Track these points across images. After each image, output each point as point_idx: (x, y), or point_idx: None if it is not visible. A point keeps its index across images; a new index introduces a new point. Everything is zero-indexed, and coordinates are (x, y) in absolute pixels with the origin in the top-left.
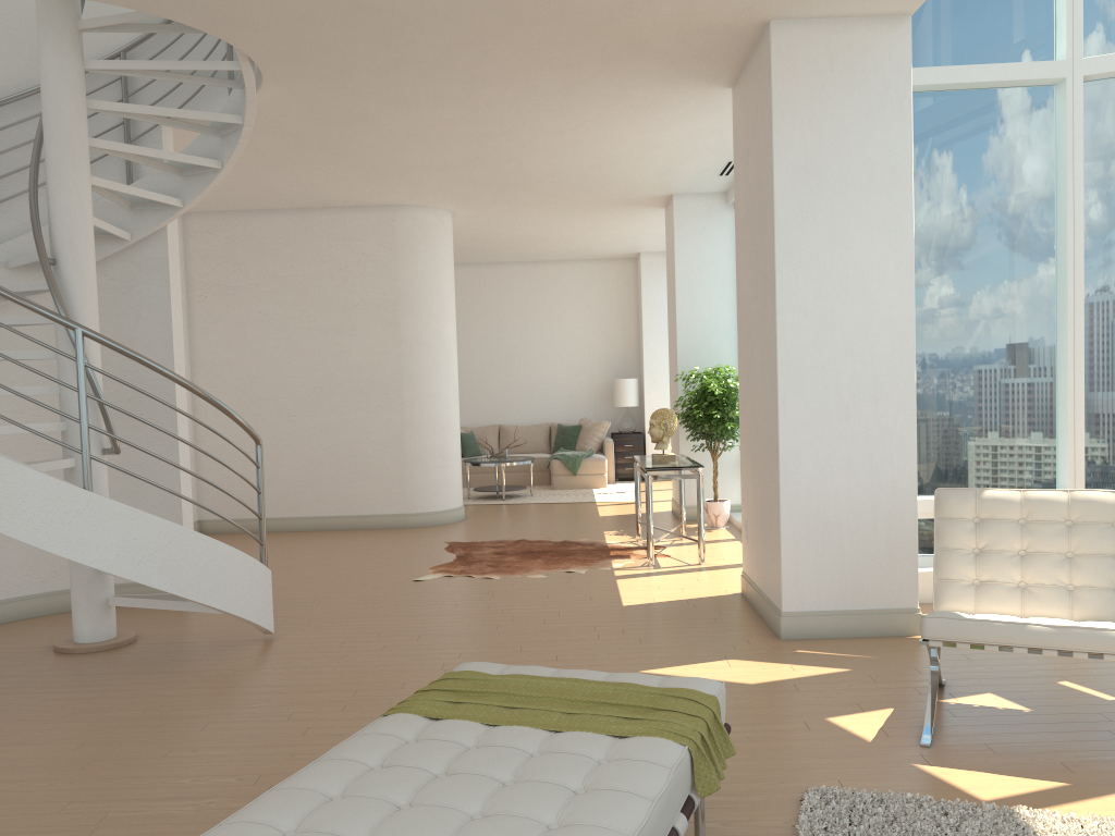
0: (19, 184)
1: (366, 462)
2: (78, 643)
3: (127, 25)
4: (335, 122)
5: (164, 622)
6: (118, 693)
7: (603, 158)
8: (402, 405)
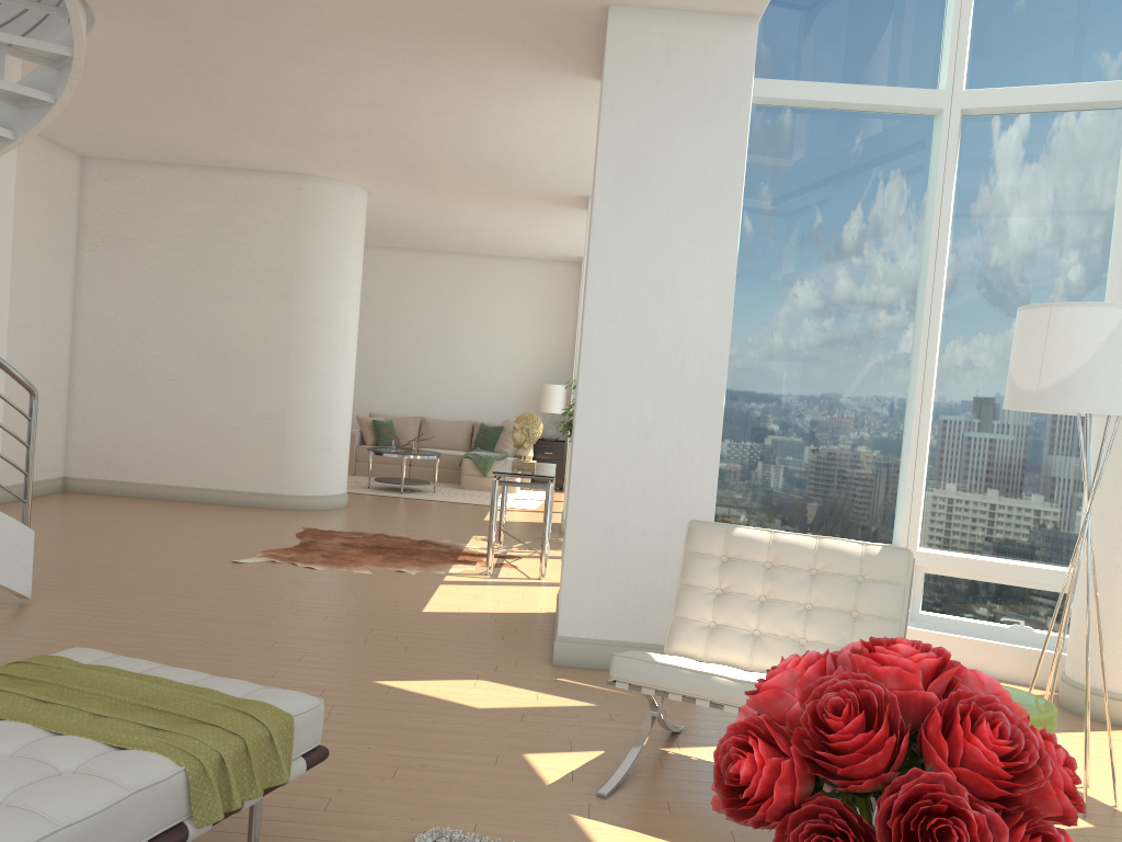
0: None
1: (244, 436)
2: None
3: None
4: (195, 71)
5: None
6: None
7: (499, 146)
8: (287, 381)
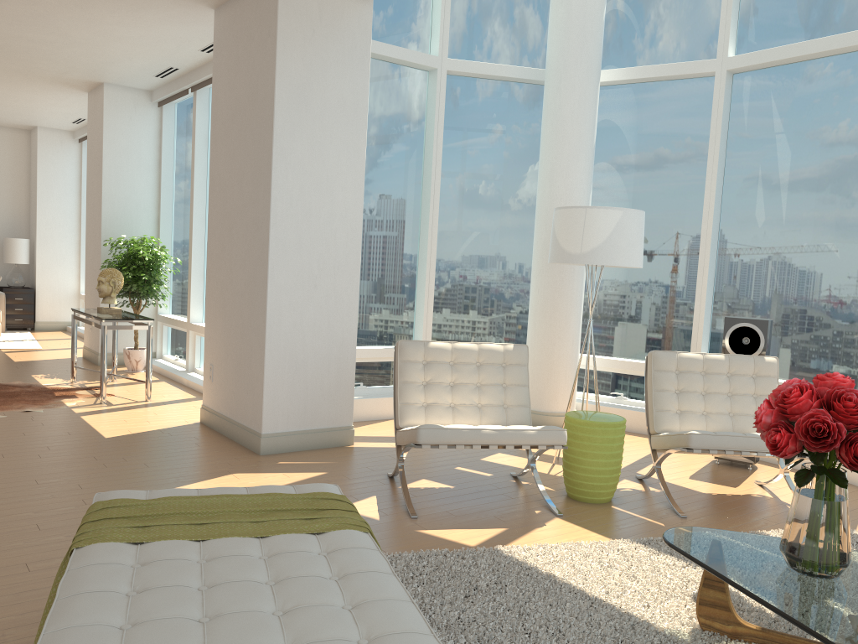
0: None
1: None
2: None
3: None
4: None
5: None
6: None
7: (61, 36)
8: None
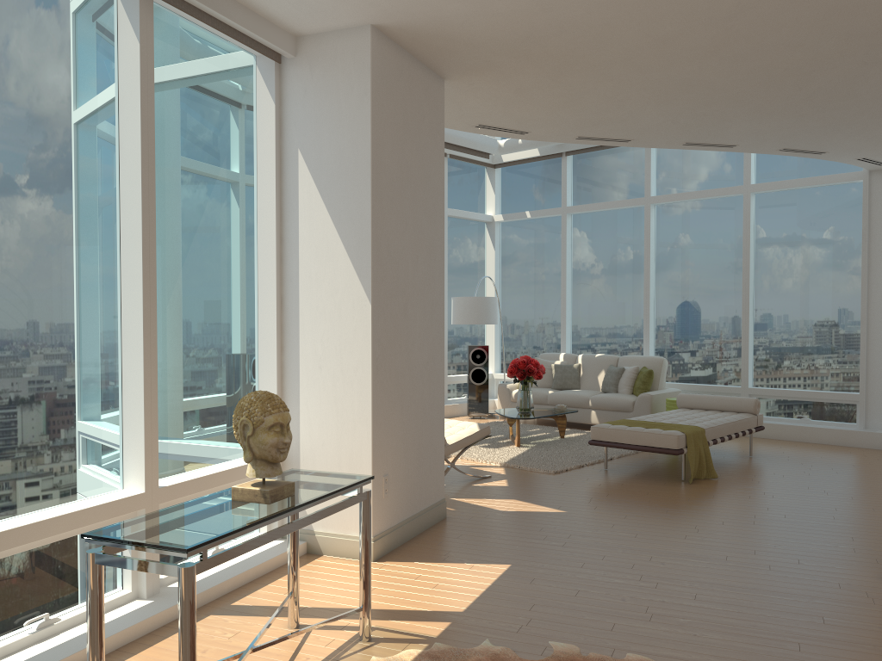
0: None
1: None
2: None
3: None
4: None
5: None
6: None
7: None
8: None
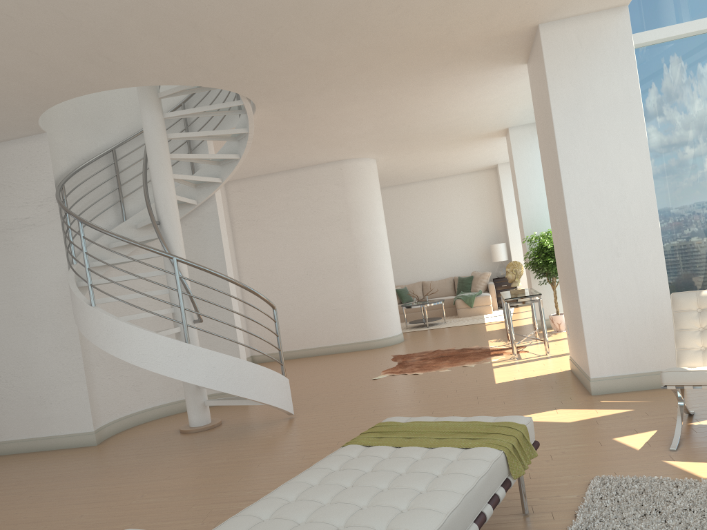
0: (138, 183)
1: (341, 312)
2: (192, 427)
3: (183, 91)
4: (299, 121)
5: (236, 413)
6: (213, 451)
7: (459, 115)
8: (358, 277)
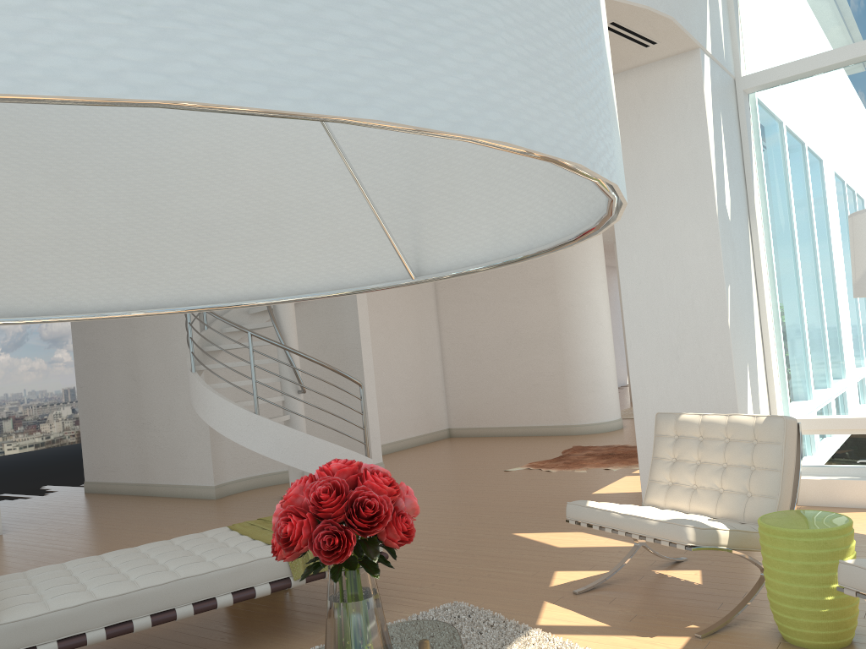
0: None
1: (541, 389)
2: None
3: None
4: None
5: None
6: None
7: None
8: (561, 349)
